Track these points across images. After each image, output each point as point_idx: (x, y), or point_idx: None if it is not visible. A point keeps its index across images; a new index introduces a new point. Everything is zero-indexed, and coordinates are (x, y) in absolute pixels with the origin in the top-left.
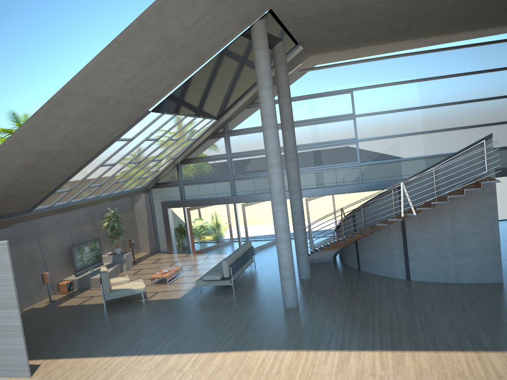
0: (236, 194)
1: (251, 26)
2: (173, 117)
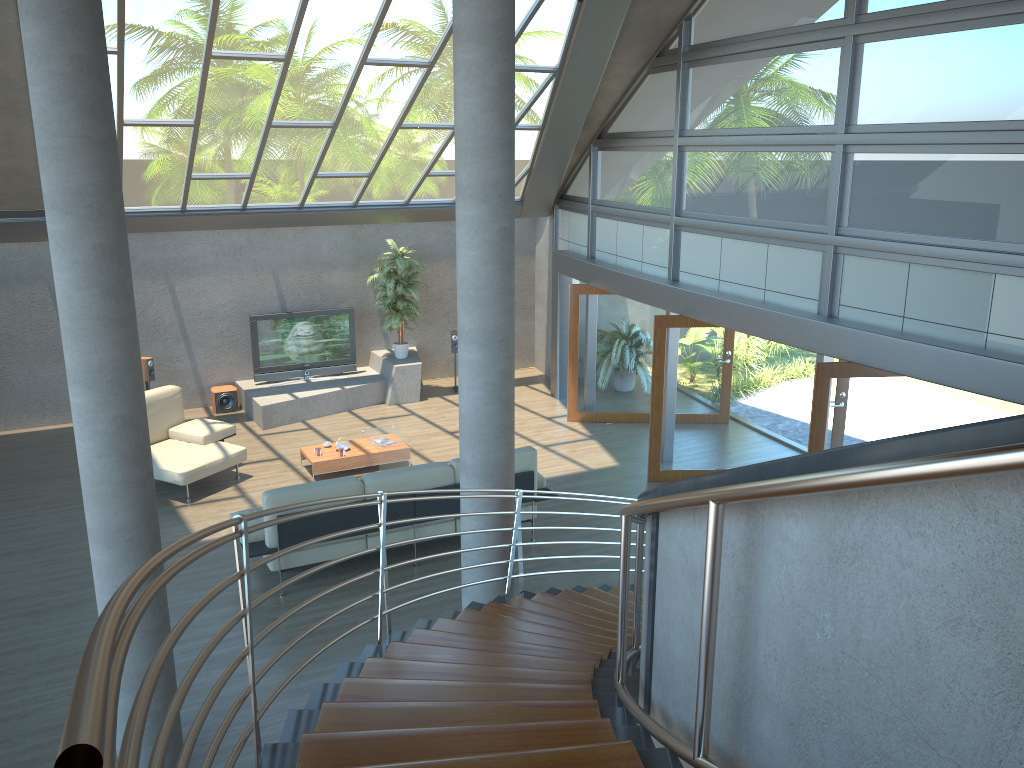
0: (679, 277)
1: None
2: None
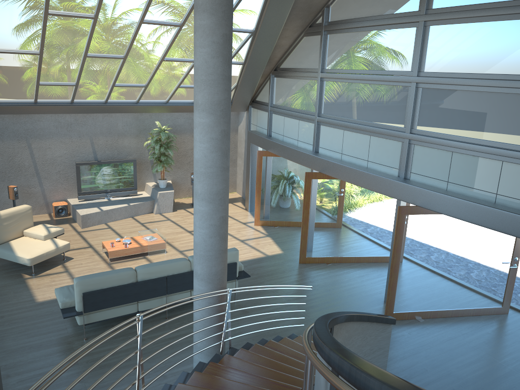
0: (319, 150)
1: None
2: None
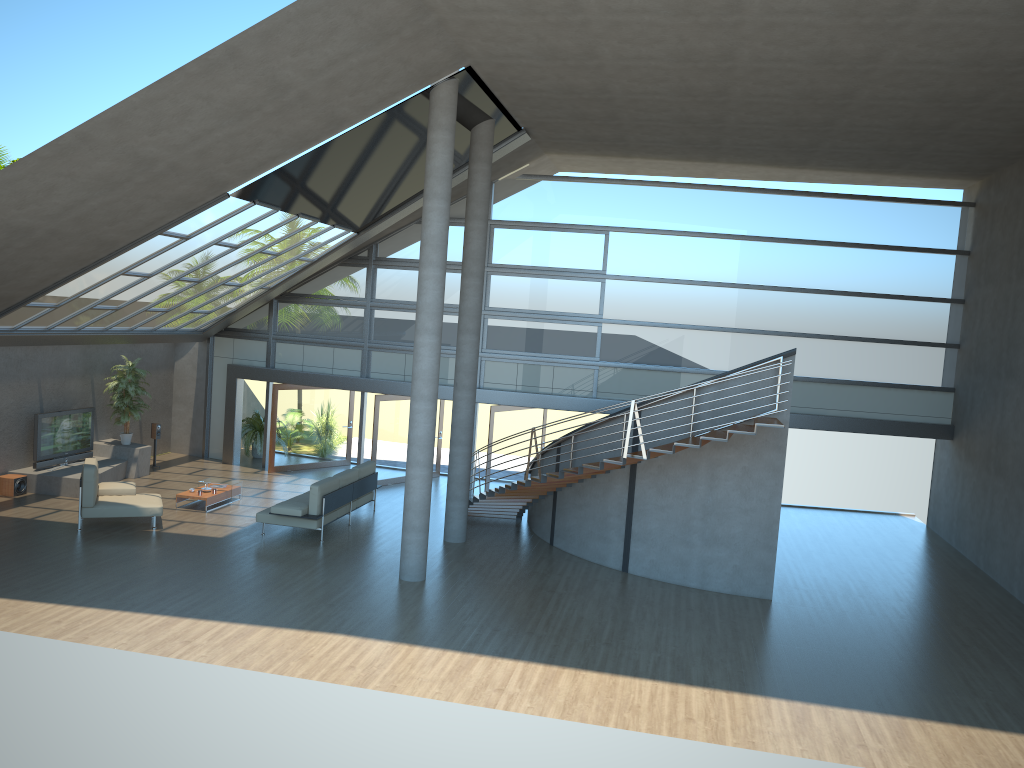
0: (370, 375)
1: (432, 87)
2: (272, 212)
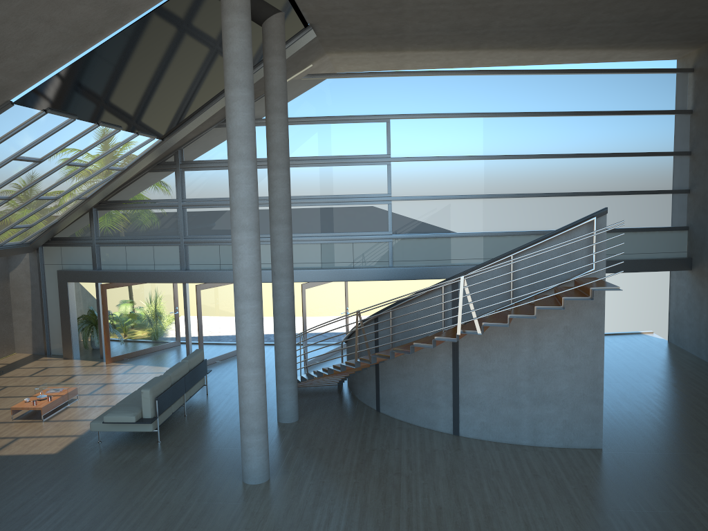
0: (189, 267)
1: None
2: (69, 121)
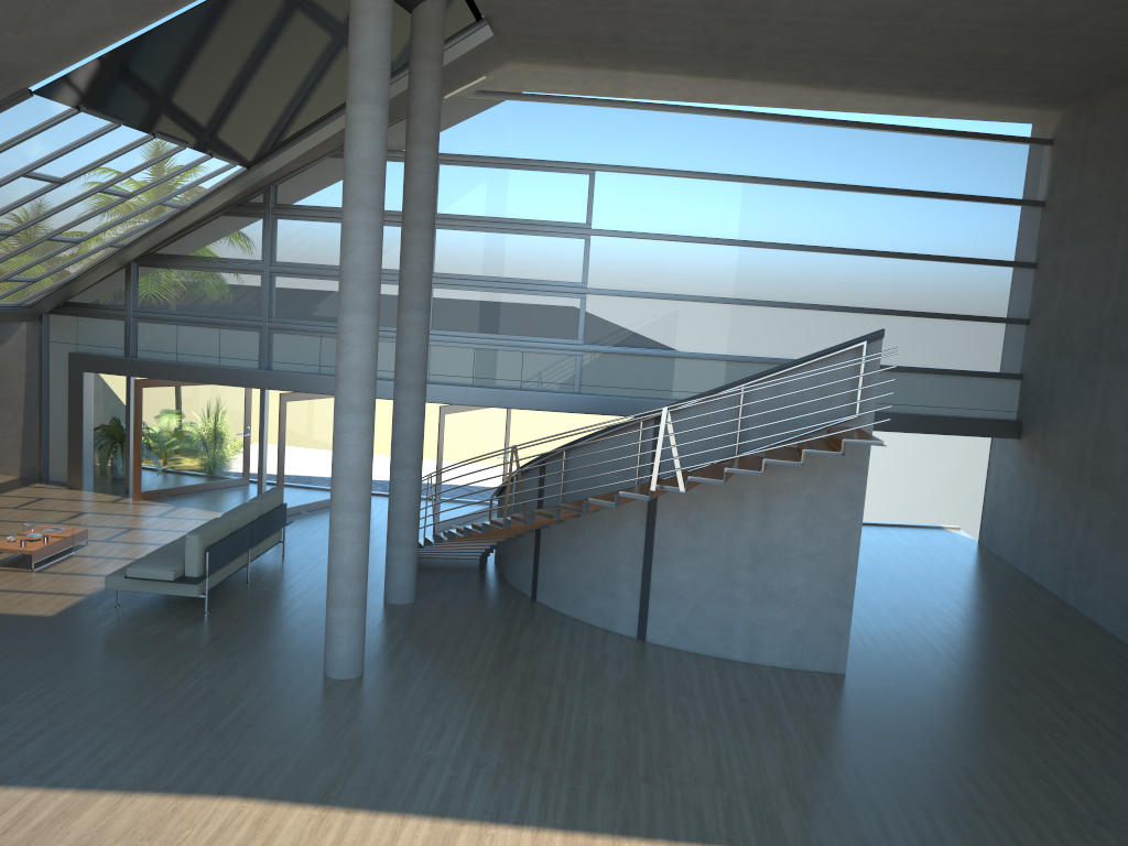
0: (273, 366)
1: None
2: (111, 127)
